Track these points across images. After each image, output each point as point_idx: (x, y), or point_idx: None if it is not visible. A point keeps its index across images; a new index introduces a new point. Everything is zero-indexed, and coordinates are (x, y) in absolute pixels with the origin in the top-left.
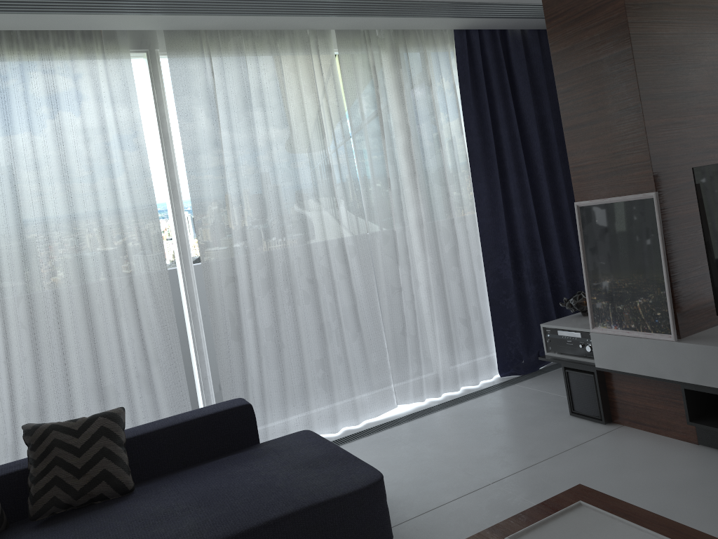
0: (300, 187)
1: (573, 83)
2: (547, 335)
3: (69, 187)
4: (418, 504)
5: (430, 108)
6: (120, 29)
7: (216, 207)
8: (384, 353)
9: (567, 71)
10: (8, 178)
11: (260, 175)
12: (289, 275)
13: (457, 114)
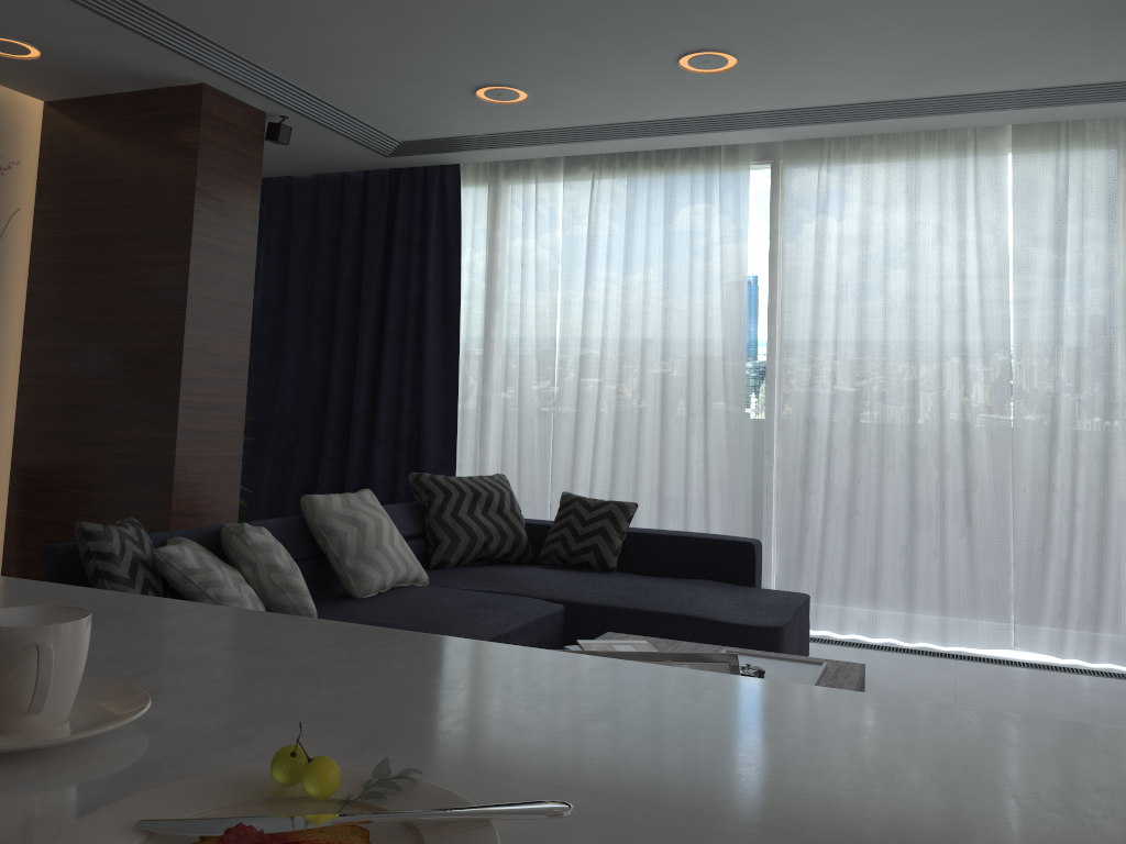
0: (914, 327)
1: None
2: None
3: (666, 298)
4: None
5: None
6: (734, 143)
7: (807, 337)
8: (1007, 569)
9: None
10: (621, 285)
11: (863, 306)
12: (881, 431)
13: None
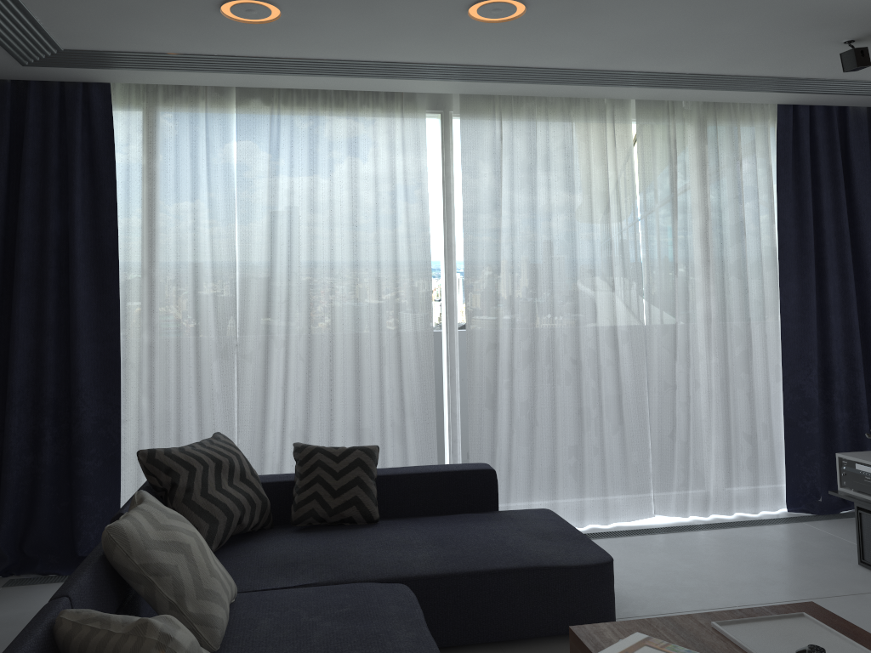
0: (575, 262)
1: None
2: (842, 467)
3: (356, 236)
4: (651, 606)
5: (737, 191)
6: (420, 91)
7: (487, 271)
8: (647, 454)
9: None
10: (306, 222)
11: (535, 244)
12: (552, 351)
13: (769, 200)
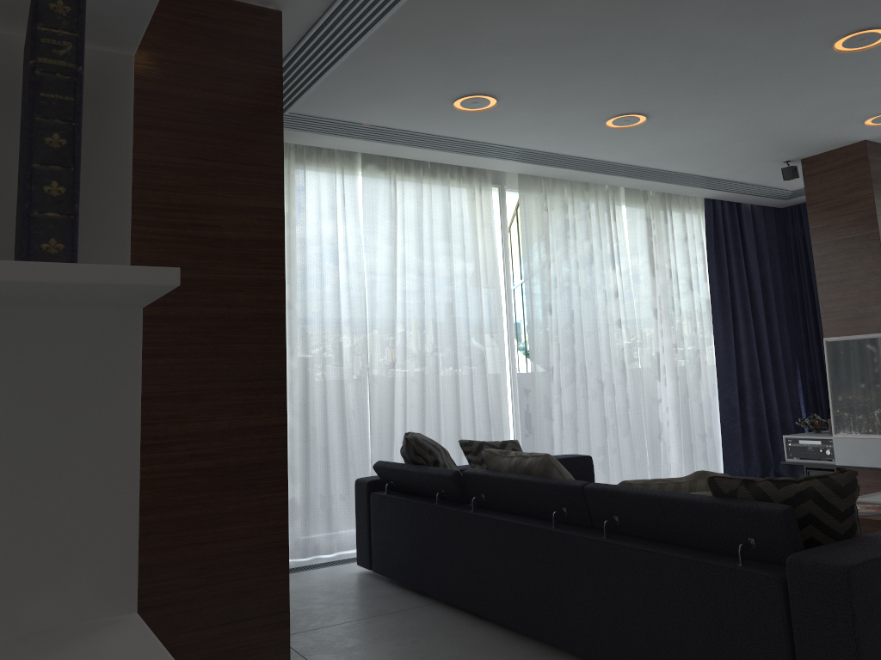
0: (597, 305)
1: (827, 250)
2: (788, 444)
3: (453, 280)
4: None
5: (686, 257)
6: (496, 169)
7: (540, 311)
8: (645, 451)
9: (823, 242)
10: (416, 267)
11: (572, 291)
12: (585, 374)
13: (703, 265)
